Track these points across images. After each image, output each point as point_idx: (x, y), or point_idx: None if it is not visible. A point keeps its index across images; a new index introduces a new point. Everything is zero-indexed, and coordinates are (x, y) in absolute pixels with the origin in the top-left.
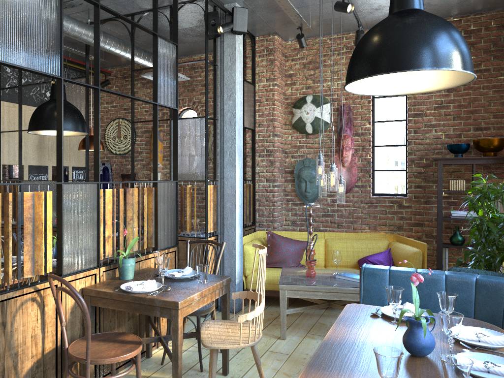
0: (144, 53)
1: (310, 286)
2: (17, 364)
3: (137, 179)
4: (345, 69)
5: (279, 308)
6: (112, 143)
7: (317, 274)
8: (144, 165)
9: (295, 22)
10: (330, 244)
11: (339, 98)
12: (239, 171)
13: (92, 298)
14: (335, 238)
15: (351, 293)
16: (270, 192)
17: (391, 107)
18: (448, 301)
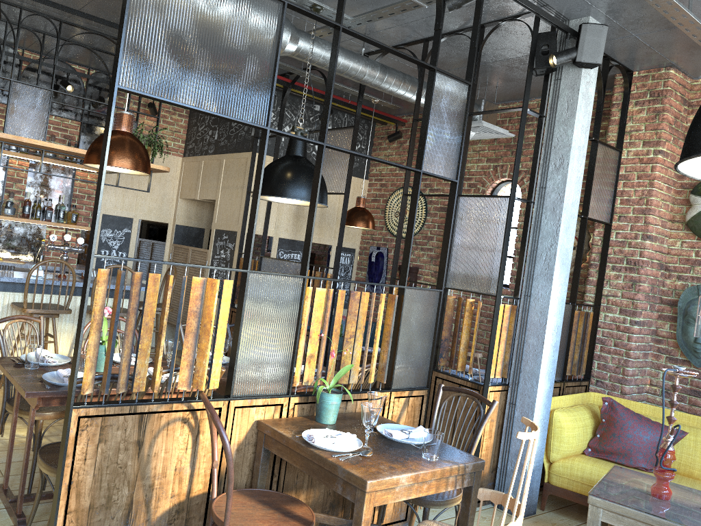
0: None
1: (648, 515)
2: (151, 500)
3: (419, 276)
4: None
5: None
6: (394, 220)
7: (675, 497)
8: (433, 257)
9: None
10: None
11: None
12: (560, 289)
13: (266, 438)
14: None
15: None
16: (625, 331)
17: None
18: None
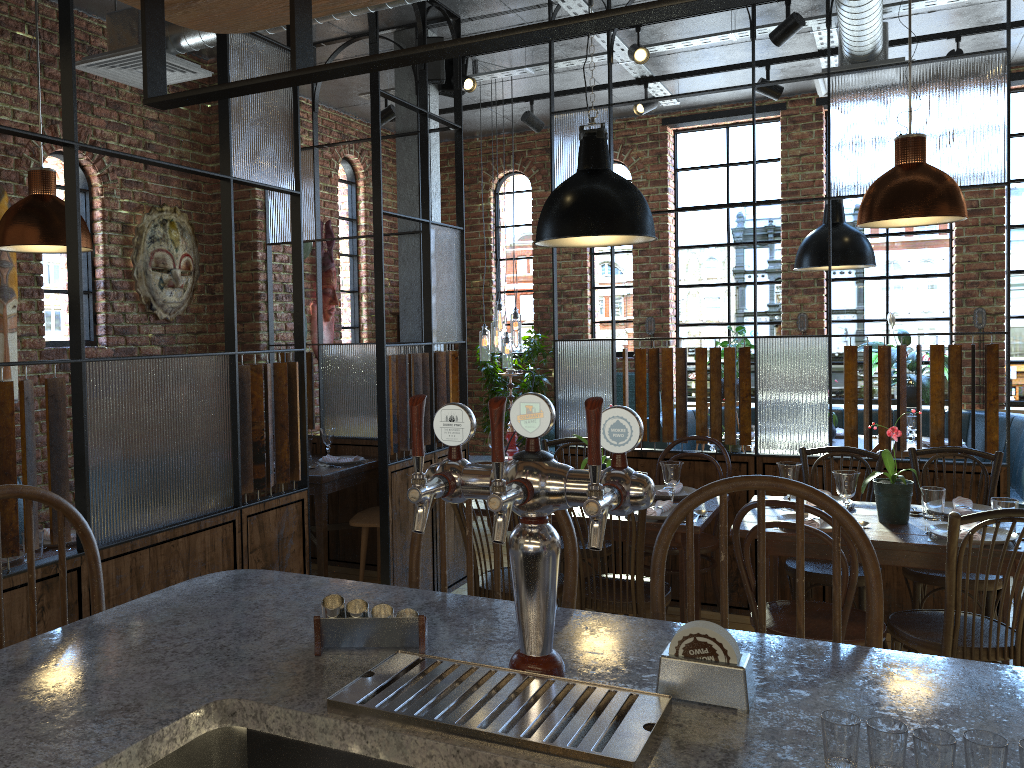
0: None
1: None
2: None
3: None
4: None
5: None
6: None
7: None
8: None
9: None
10: None
11: None
12: None
13: None
14: None
15: None
16: None
17: (342, 234)
18: None
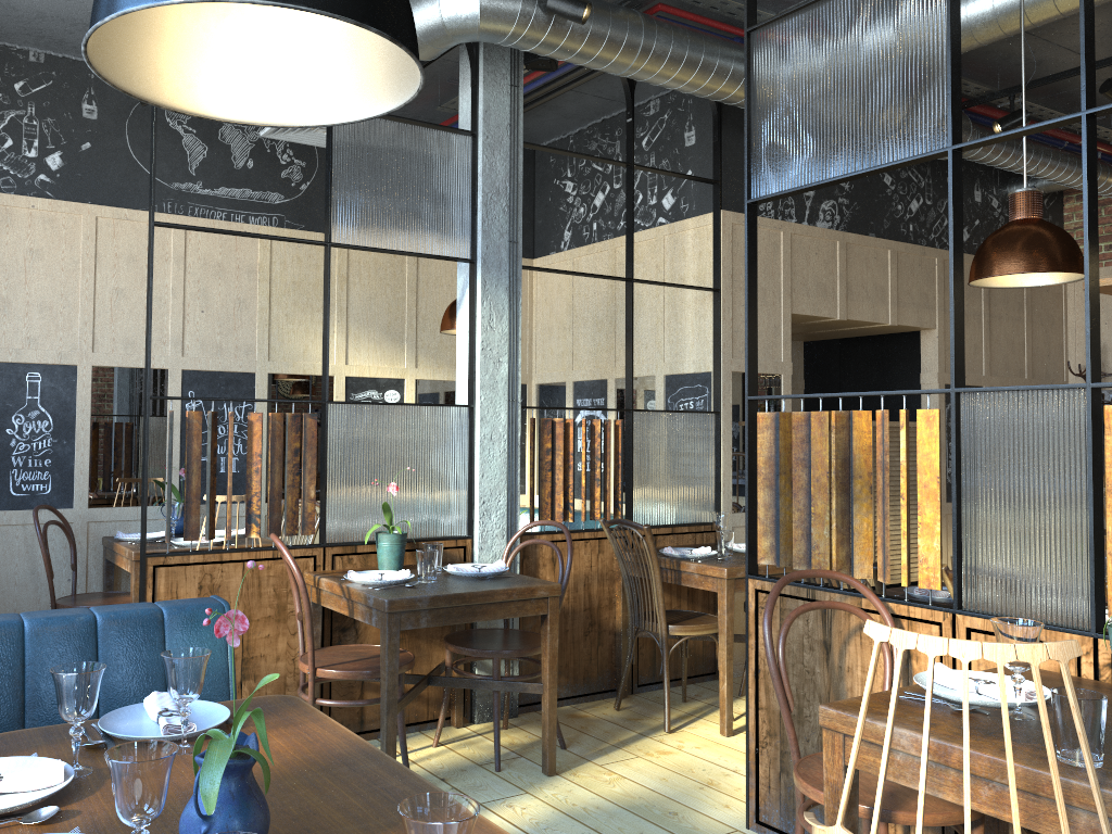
0: None
1: None
2: None
3: None
4: None
5: None
6: None
7: None
8: None
9: None
10: None
11: None
12: None
13: None
14: None
15: None
16: None
17: None
18: None
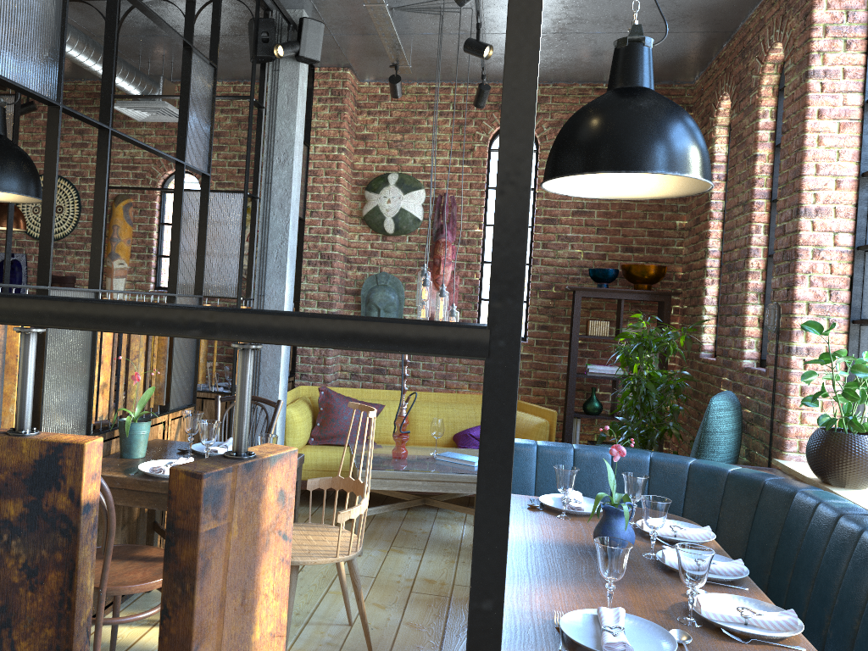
0: (125, 68)
1: (405, 472)
2: None
3: (77, 287)
4: (449, 139)
5: (337, 510)
6: (33, 218)
7: (407, 455)
8: None
9: (390, 56)
10: (413, 410)
11: (438, 182)
12: (290, 286)
13: None
14: (421, 400)
15: (464, 481)
16: None
17: None
18: (637, 484)
